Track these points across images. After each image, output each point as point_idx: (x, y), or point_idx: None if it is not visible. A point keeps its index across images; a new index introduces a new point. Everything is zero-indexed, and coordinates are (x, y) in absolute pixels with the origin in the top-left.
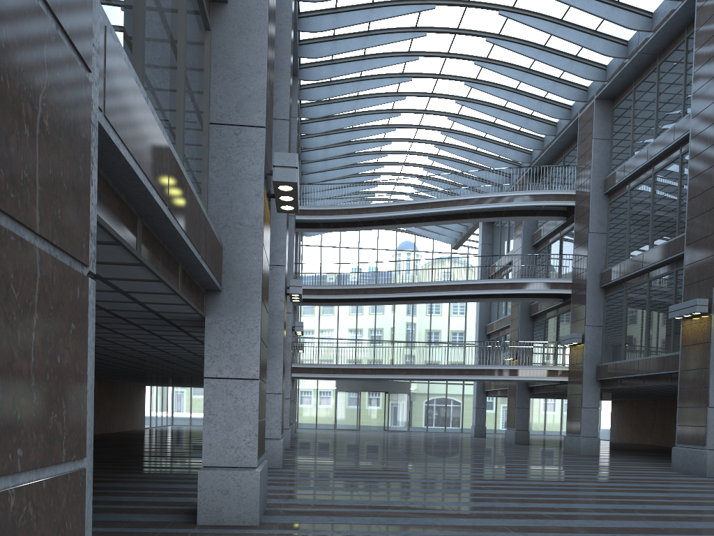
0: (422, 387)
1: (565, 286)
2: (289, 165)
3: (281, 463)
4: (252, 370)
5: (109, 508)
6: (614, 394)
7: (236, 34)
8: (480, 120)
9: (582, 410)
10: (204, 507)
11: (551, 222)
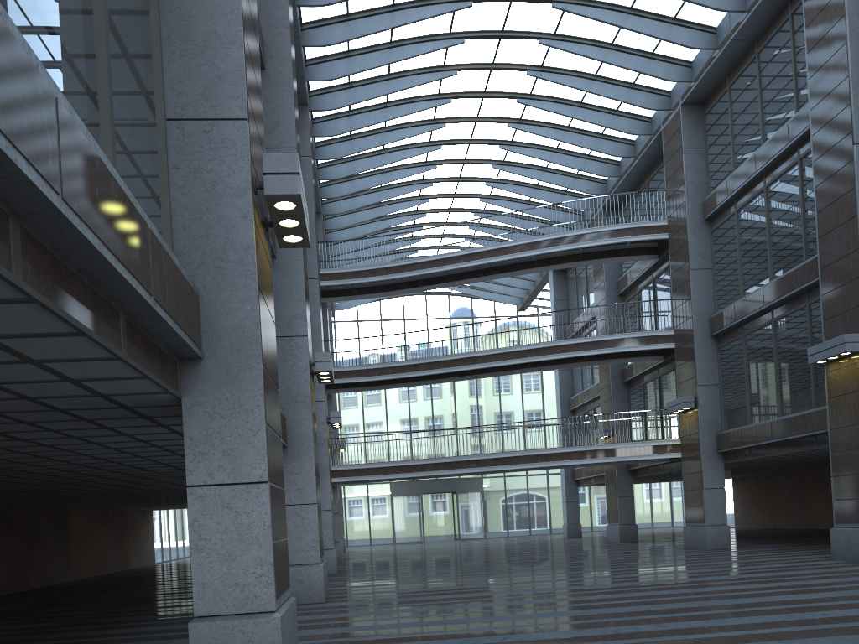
0: (498, 482)
1: (666, 339)
2: (286, 170)
3: (323, 595)
4: (257, 470)
5: None
6: (739, 469)
7: None
8: (539, 146)
9: (704, 492)
10: None
11: (639, 263)
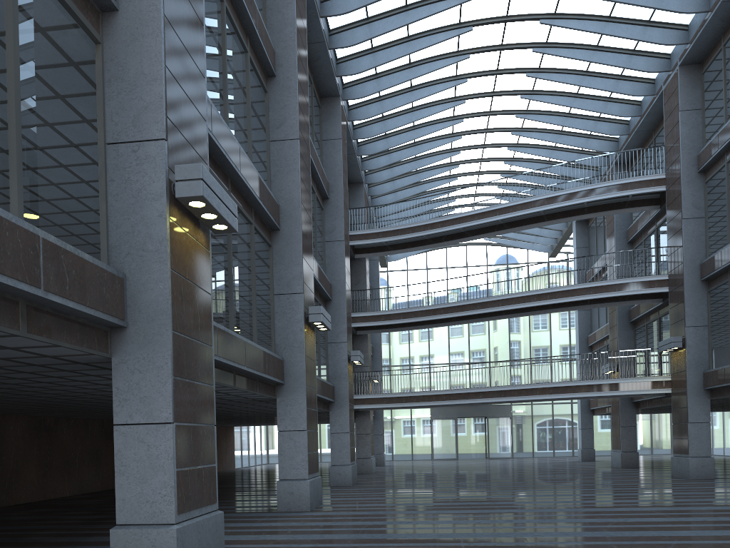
0: (525, 409)
1: (660, 284)
2: (192, 177)
3: (309, 505)
4: (165, 413)
5: None
6: None
7: (129, 42)
8: (552, 112)
9: (689, 426)
10: None
11: (644, 213)
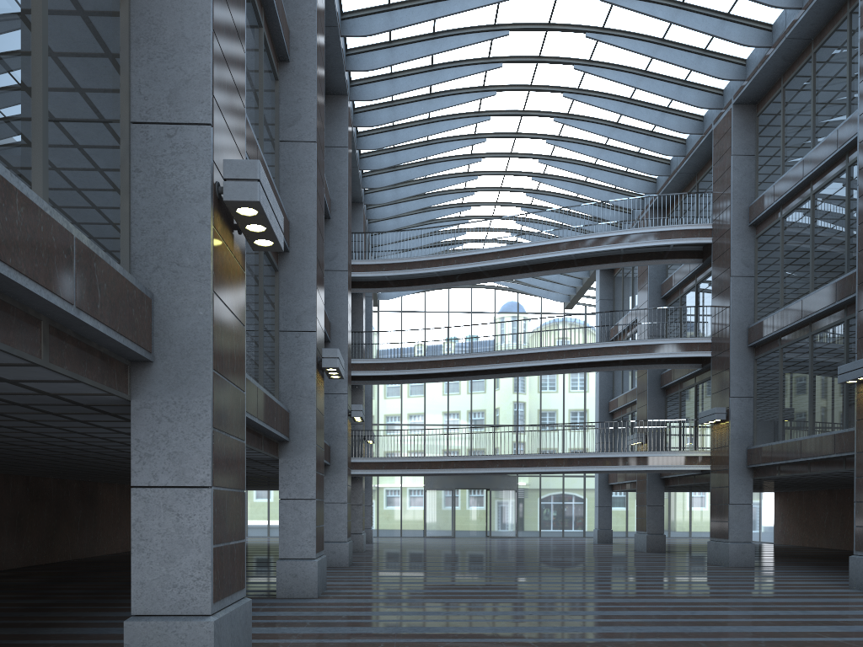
0: (533, 482)
1: (702, 347)
2: (246, 176)
3: (316, 590)
4: (201, 475)
5: None
6: (775, 485)
7: None
8: (587, 142)
9: (730, 508)
10: None
11: (683, 266)
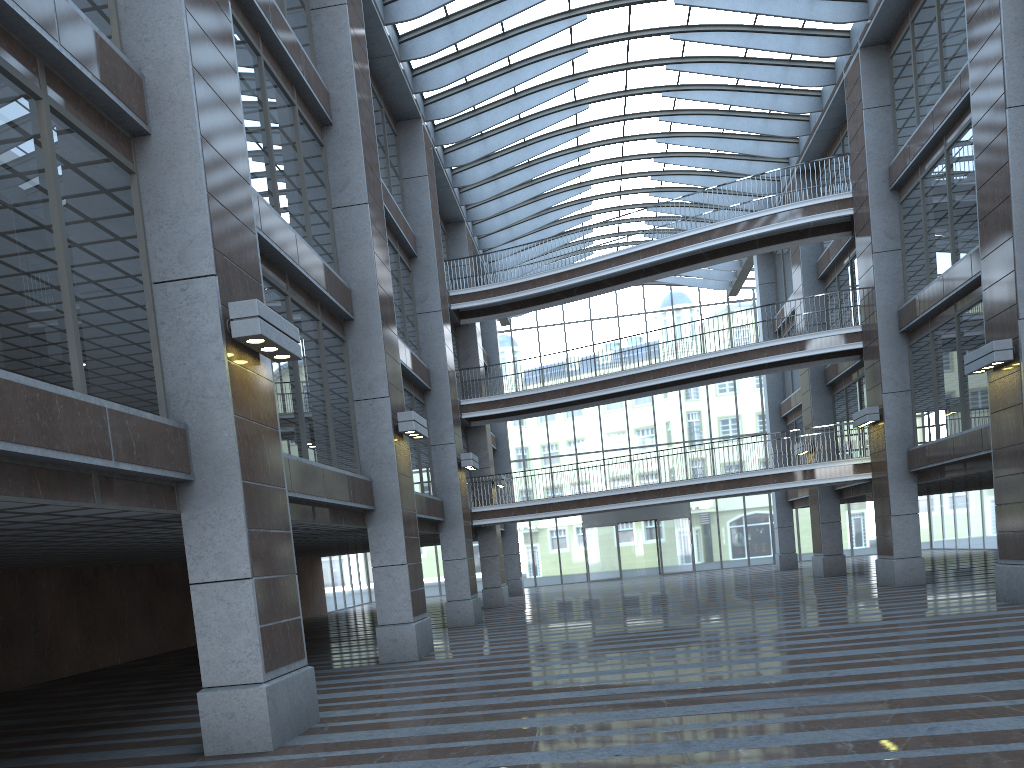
0: (708, 505)
1: (851, 338)
2: (248, 314)
3: (416, 653)
4: (242, 569)
5: (136, 742)
6: (968, 484)
7: (166, 170)
8: (707, 111)
9: (892, 520)
10: (210, 734)
11: (835, 241)
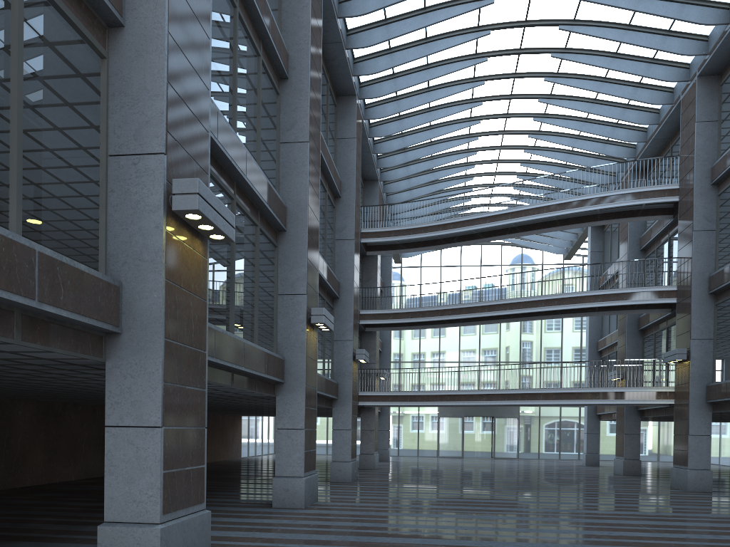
0: (533, 411)
1: (668, 294)
2: (189, 191)
3: (303, 502)
4: (154, 417)
5: None
6: None
7: (134, 58)
8: (570, 117)
9: (689, 438)
10: None
11: (658, 222)
